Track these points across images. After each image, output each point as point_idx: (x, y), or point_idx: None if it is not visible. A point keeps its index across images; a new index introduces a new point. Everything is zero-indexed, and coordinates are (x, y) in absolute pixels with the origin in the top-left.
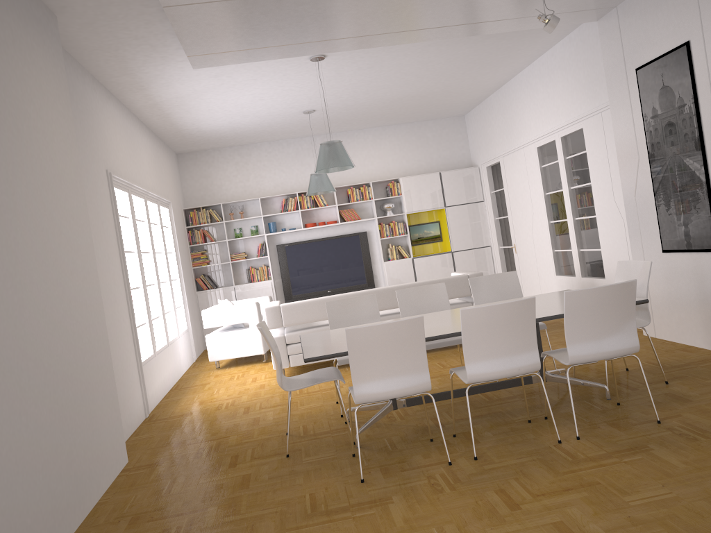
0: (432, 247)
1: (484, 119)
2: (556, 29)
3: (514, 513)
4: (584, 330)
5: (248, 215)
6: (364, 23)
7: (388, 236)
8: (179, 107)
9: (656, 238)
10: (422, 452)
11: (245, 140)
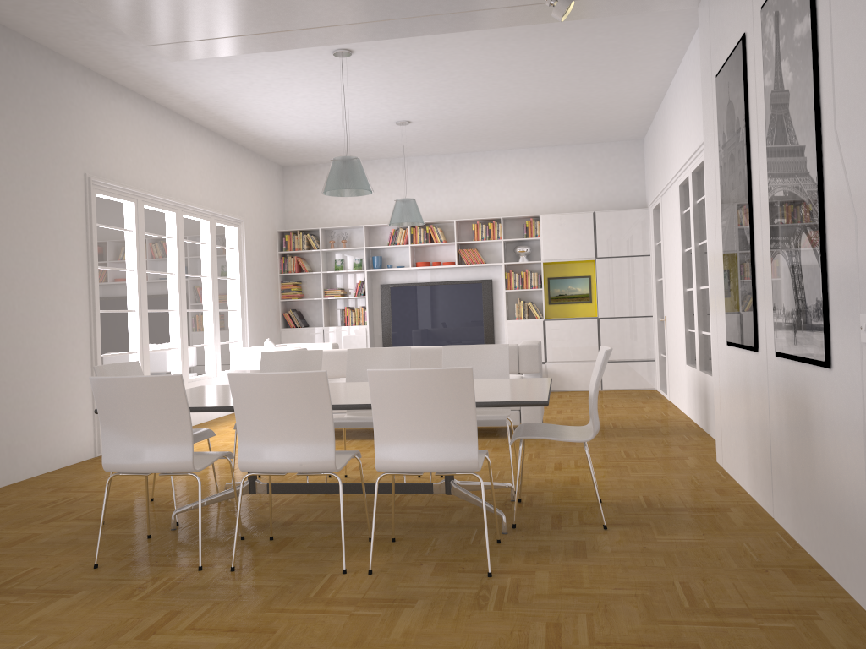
0: (577, 309)
1: (653, 144)
2: (669, 20)
3: (130, 642)
4: (396, 427)
5: (353, 245)
6: (330, 6)
7: (516, 288)
8: (227, 109)
9: (724, 323)
10: (208, 550)
11: (354, 155)
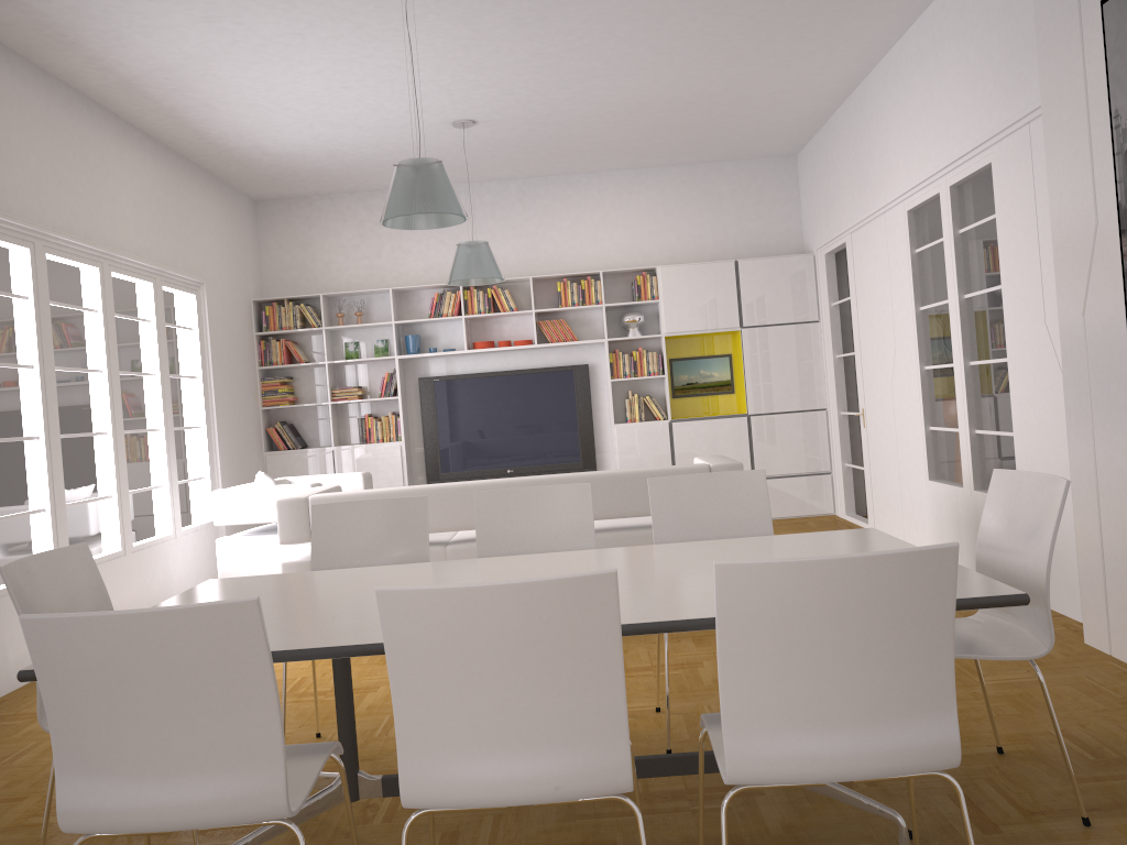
0: (714, 403)
1: (826, 158)
2: None
3: None
4: (778, 687)
5: (372, 319)
6: None
7: (627, 376)
8: (183, 94)
9: (1125, 418)
10: None
11: (372, 180)
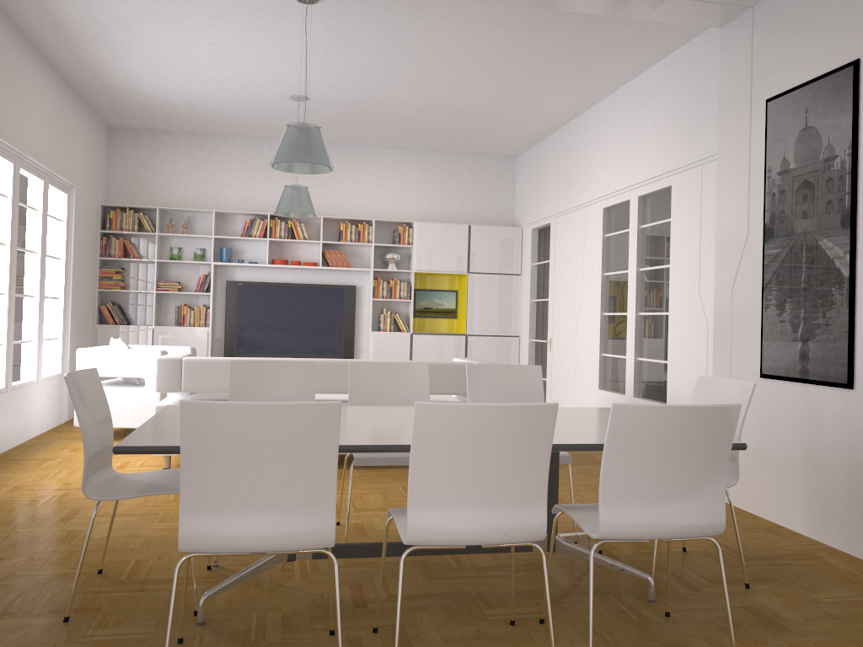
0: (442, 324)
1: (541, 164)
2: (659, 37)
3: None
4: (635, 481)
5: (194, 232)
6: None
7: (384, 297)
8: (98, 40)
9: (754, 355)
10: None
11: (209, 127)
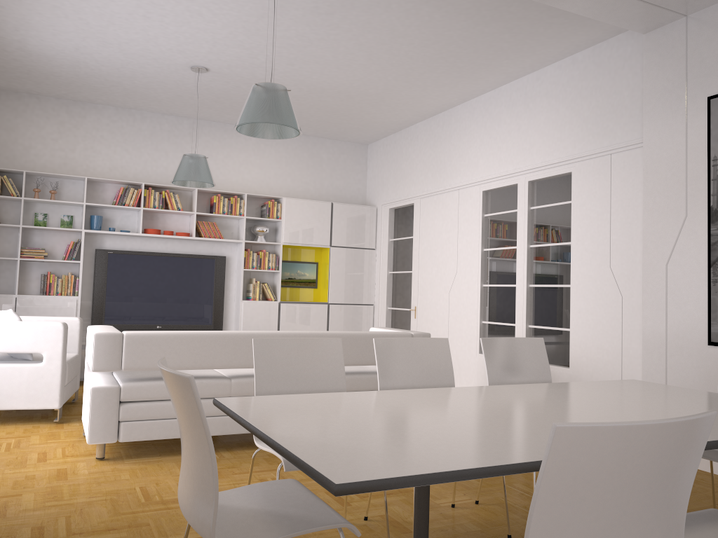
0: (304, 293)
1: (401, 150)
2: (571, 39)
3: None
4: None
5: (62, 198)
6: None
7: (254, 268)
8: None
9: (698, 324)
10: None
11: (84, 93)
